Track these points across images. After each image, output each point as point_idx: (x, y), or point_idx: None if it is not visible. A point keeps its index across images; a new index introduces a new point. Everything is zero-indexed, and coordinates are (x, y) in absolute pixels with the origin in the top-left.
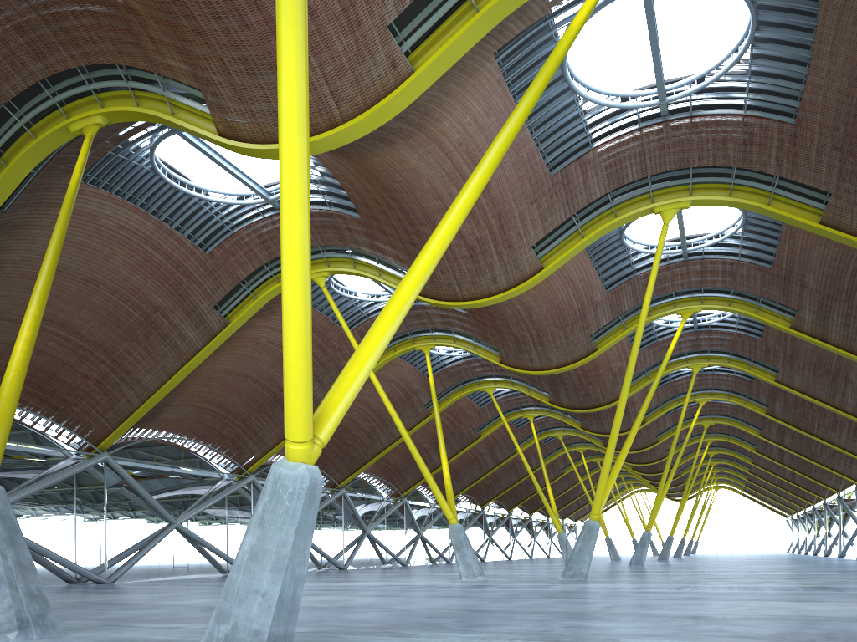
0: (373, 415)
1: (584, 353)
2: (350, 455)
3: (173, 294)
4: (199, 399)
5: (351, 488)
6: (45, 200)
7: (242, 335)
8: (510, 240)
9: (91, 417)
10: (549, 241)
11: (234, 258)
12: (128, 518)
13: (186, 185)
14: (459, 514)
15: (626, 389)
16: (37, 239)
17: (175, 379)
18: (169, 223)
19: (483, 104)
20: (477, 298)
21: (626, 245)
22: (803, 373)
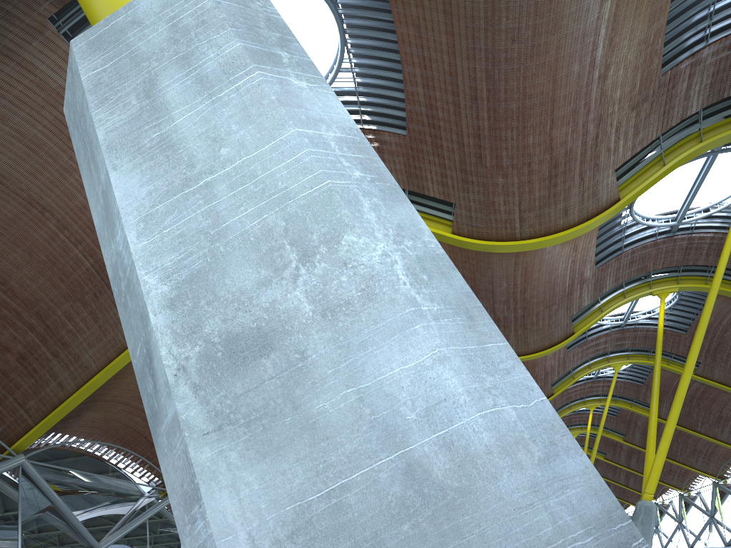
0: None
1: (562, 336)
2: None
3: None
4: (133, 396)
5: None
6: None
7: None
8: (598, 157)
9: (6, 407)
10: (629, 166)
11: None
12: (46, 542)
13: None
14: None
15: (699, 342)
16: None
17: (126, 355)
18: None
19: None
20: (539, 235)
21: (632, 212)
22: (726, 364)
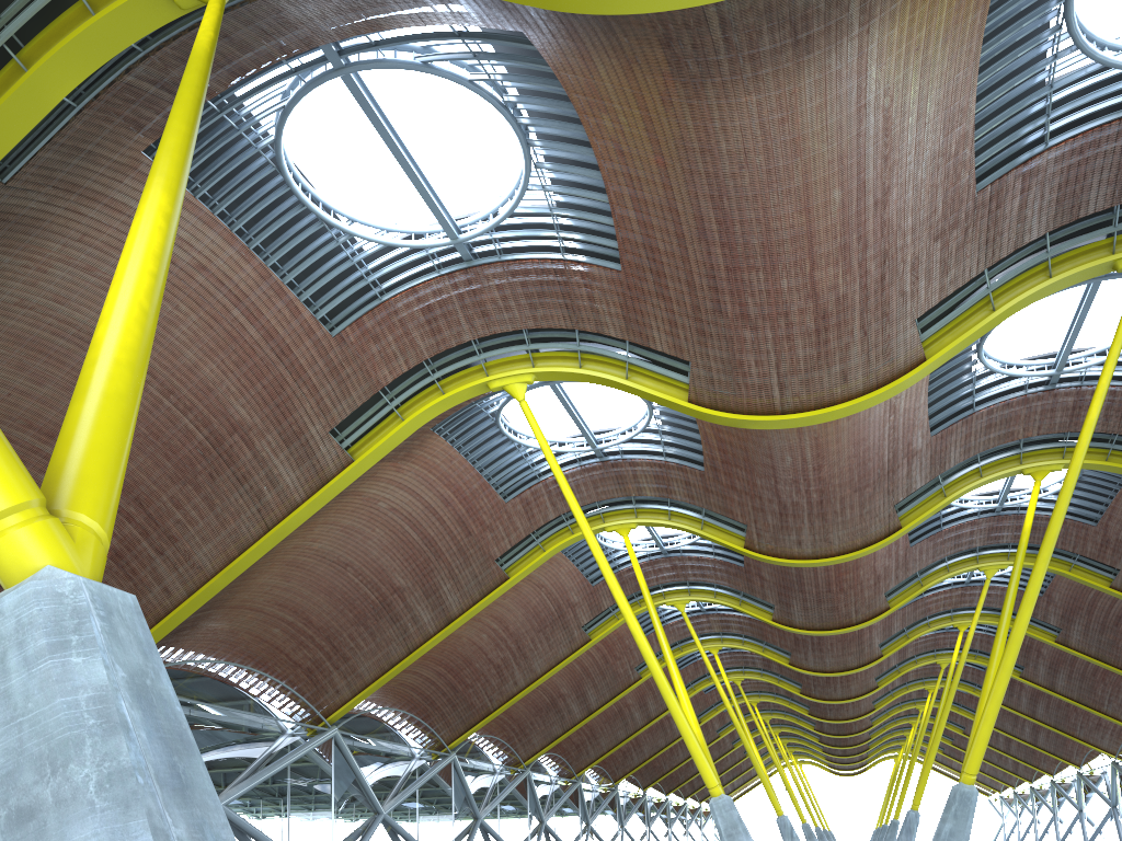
0: (508, 640)
1: (882, 531)
2: (467, 700)
3: (267, 404)
4: (268, 600)
5: (463, 752)
6: (82, 180)
7: (356, 491)
8: (887, 304)
9: None
10: (939, 313)
11: (377, 347)
12: None
13: (319, 205)
14: (585, 794)
15: (1045, 562)
16: (51, 264)
17: (251, 553)
18: (278, 274)
19: (952, 10)
20: (808, 408)
21: (981, 357)
22: None
